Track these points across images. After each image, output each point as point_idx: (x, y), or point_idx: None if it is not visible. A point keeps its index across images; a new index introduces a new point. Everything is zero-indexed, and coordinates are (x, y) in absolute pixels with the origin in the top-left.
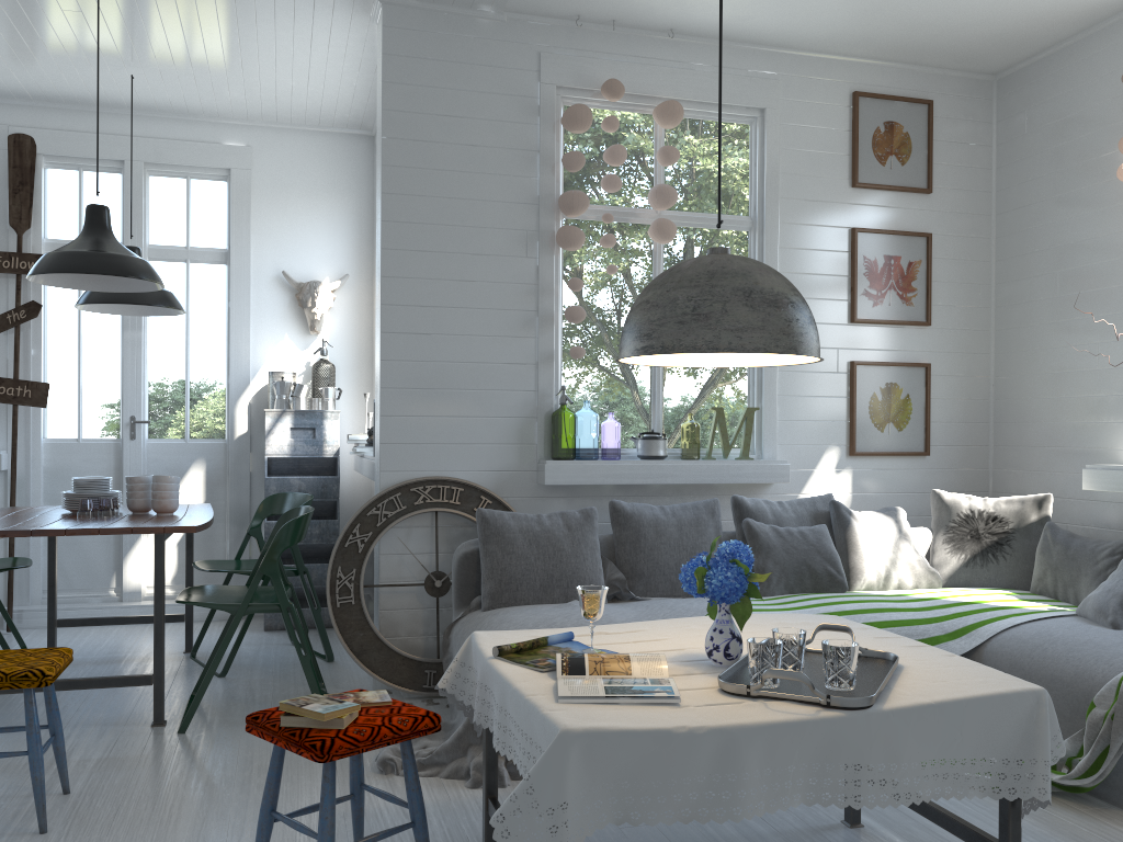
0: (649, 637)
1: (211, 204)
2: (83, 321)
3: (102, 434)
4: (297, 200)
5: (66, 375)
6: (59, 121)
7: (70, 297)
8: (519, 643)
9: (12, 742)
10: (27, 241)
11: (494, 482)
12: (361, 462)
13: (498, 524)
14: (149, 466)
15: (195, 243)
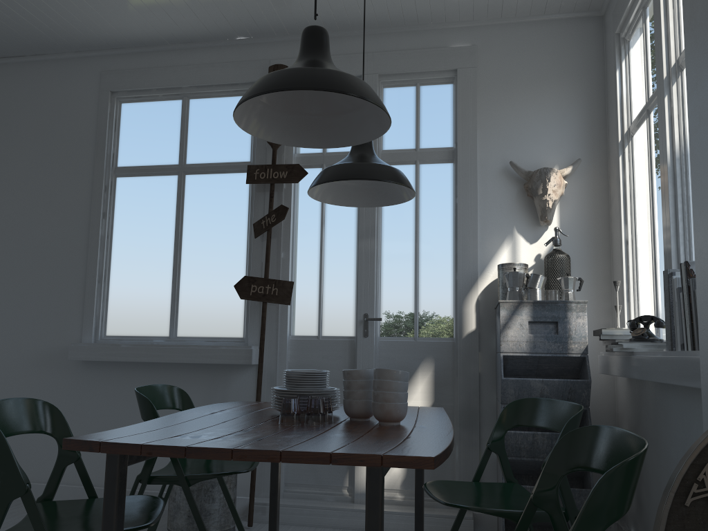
0: None
1: (438, 106)
2: (325, 226)
3: (339, 332)
4: (523, 90)
5: (309, 276)
6: None
7: (314, 204)
8: None
9: None
10: (281, 156)
11: None
12: (626, 361)
13: None
14: (380, 364)
15: (424, 145)
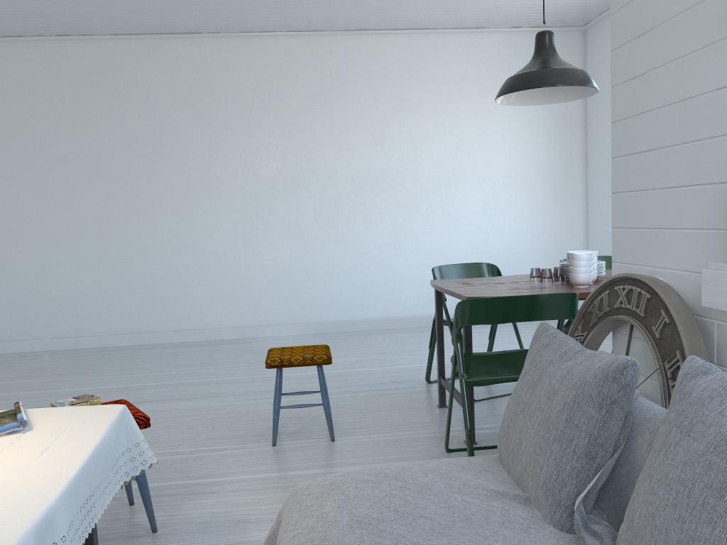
0: (4, 461)
1: None
2: None
3: None
4: None
5: None
6: None
7: None
8: (17, 407)
9: (431, 415)
10: None
11: (701, 292)
12: None
13: (533, 348)
14: None
15: None
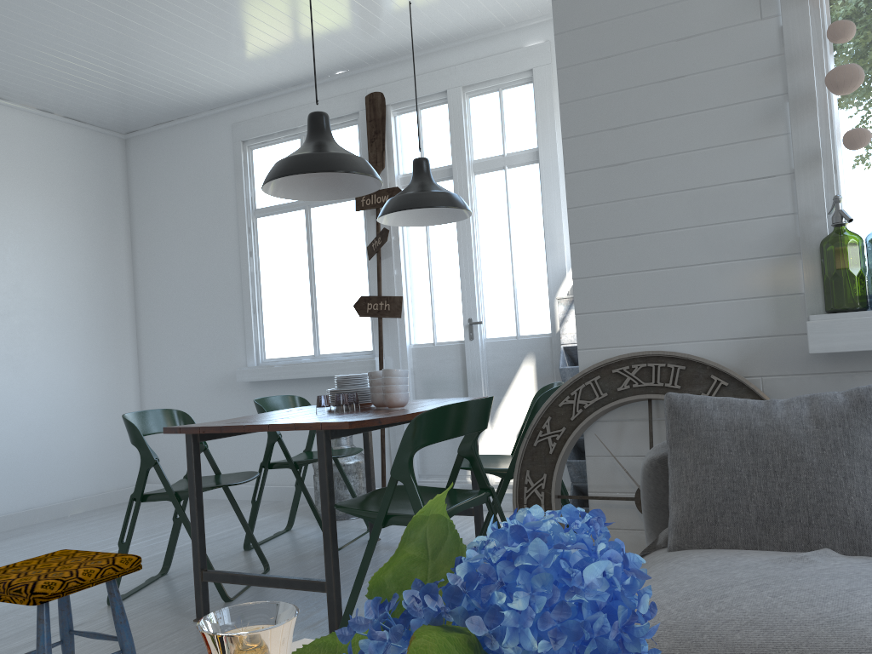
0: None
1: (520, 109)
2: (430, 240)
3: (451, 337)
4: None
5: (421, 288)
6: (399, 72)
7: None
8: None
9: None
10: (385, 180)
11: (737, 356)
12: None
13: (692, 417)
14: (488, 363)
15: (510, 150)
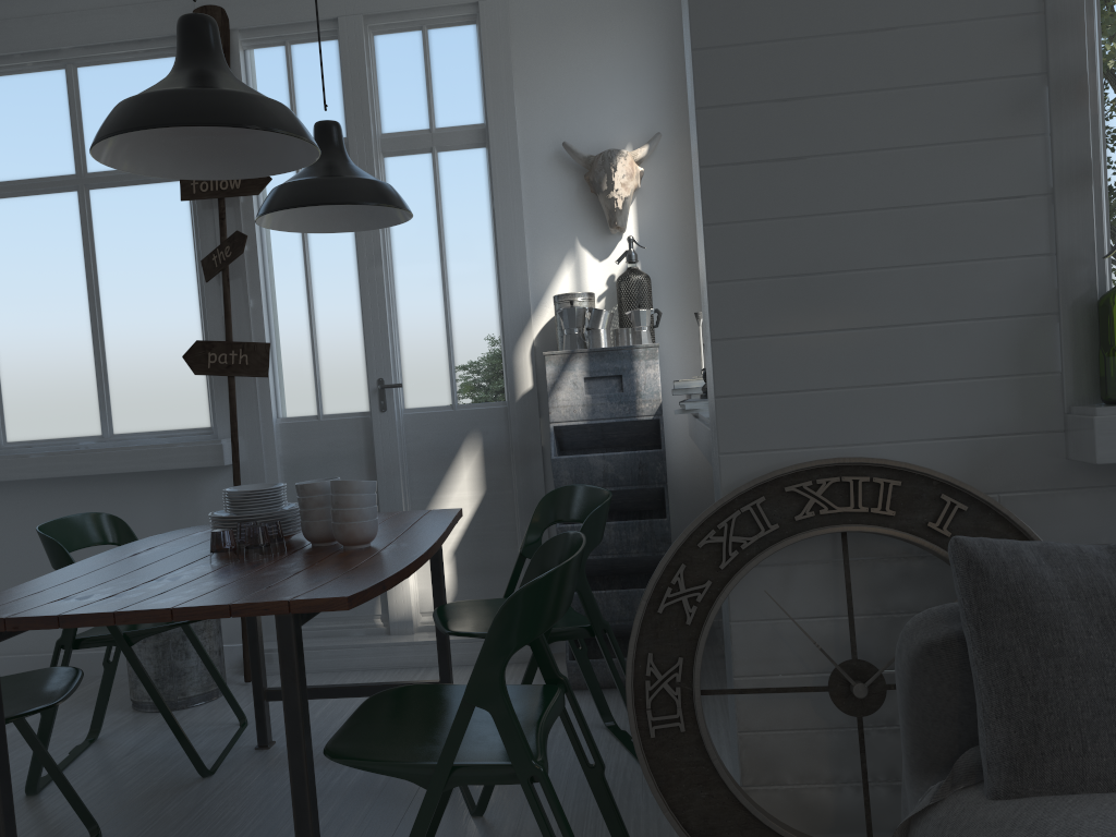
0: None
1: (457, 61)
2: (310, 254)
3: (347, 407)
4: (576, 31)
5: (296, 330)
6: None
7: None
8: None
9: None
10: None
11: (965, 463)
12: (694, 425)
13: (1011, 578)
14: (409, 447)
15: (442, 123)
